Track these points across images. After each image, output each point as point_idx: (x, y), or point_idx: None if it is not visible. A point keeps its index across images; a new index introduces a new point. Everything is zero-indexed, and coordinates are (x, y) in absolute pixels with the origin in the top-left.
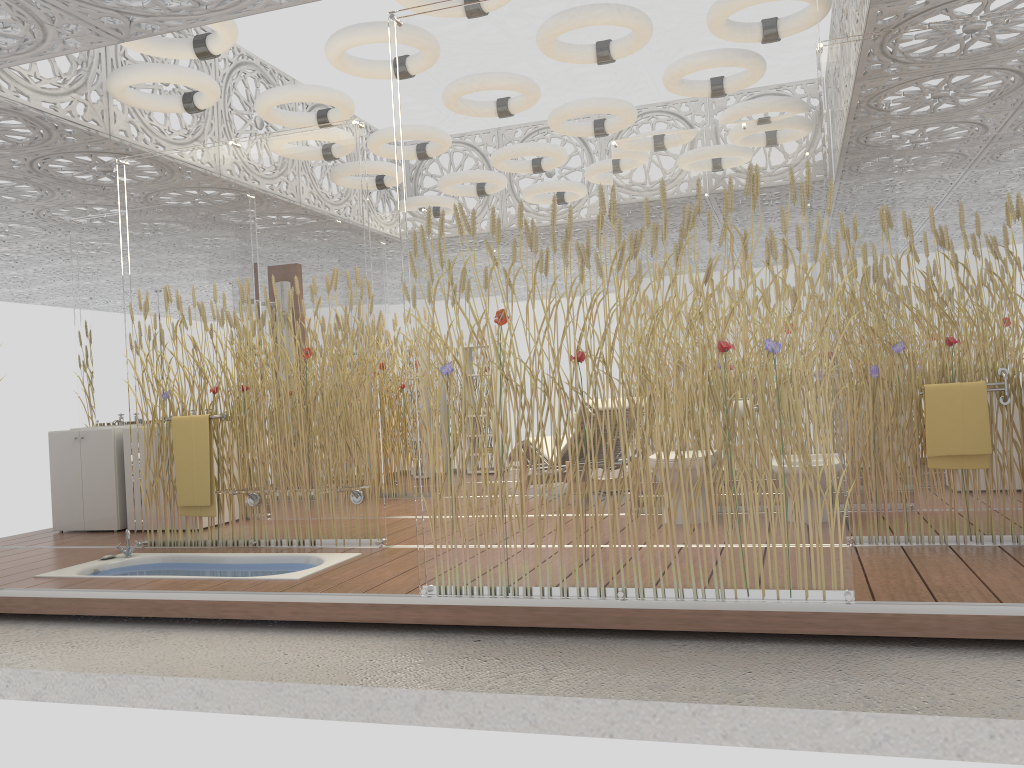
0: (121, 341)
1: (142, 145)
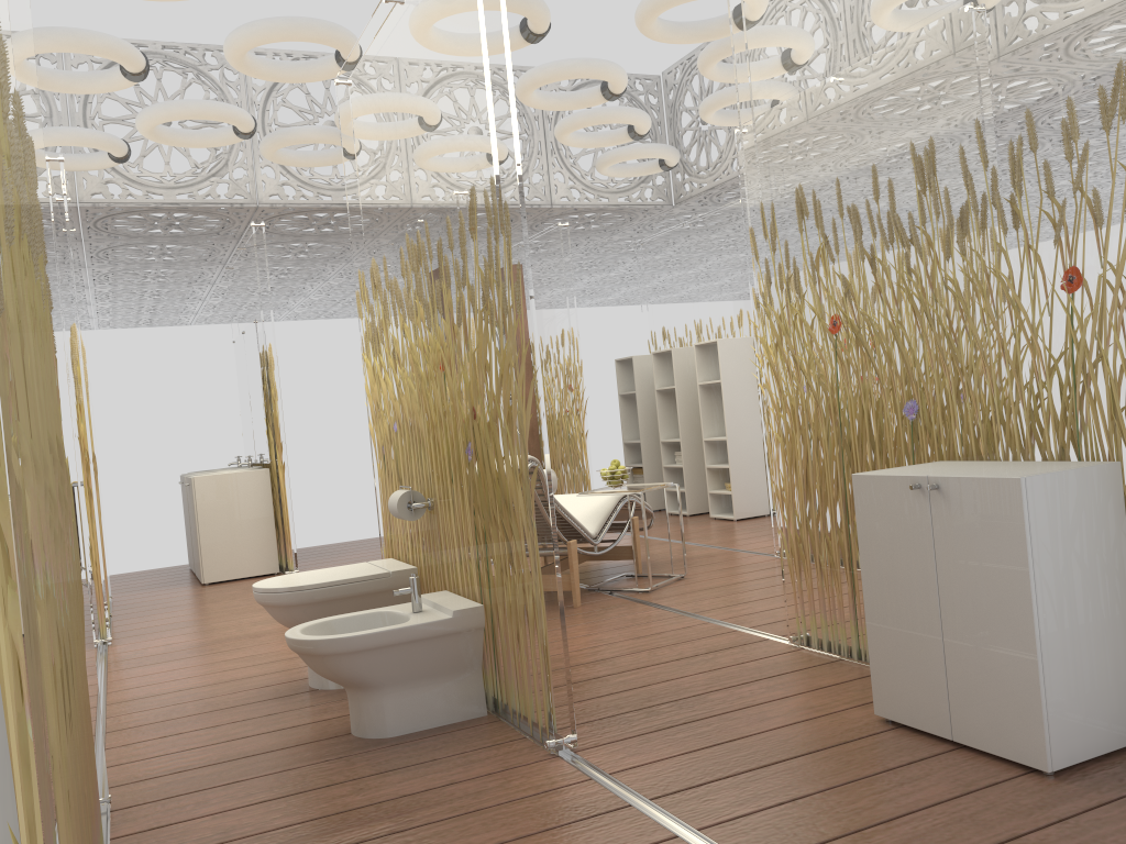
0: (242, 383)
1: (126, 201)
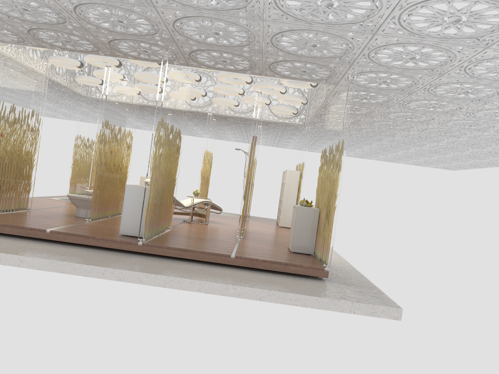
0: None
1: (142, 103)
